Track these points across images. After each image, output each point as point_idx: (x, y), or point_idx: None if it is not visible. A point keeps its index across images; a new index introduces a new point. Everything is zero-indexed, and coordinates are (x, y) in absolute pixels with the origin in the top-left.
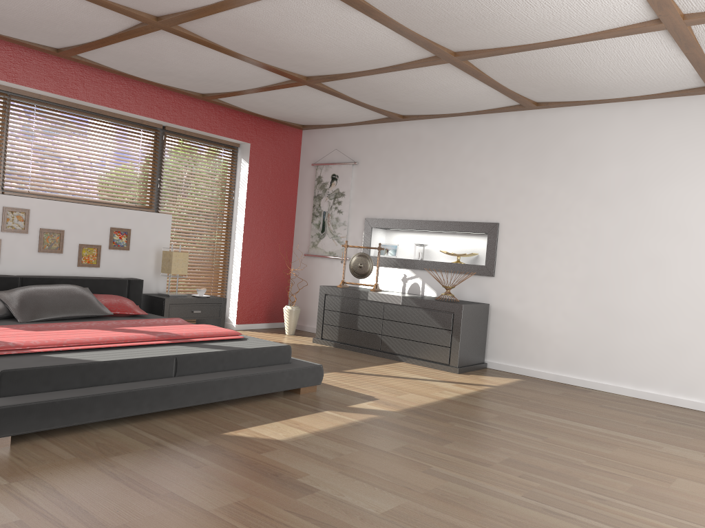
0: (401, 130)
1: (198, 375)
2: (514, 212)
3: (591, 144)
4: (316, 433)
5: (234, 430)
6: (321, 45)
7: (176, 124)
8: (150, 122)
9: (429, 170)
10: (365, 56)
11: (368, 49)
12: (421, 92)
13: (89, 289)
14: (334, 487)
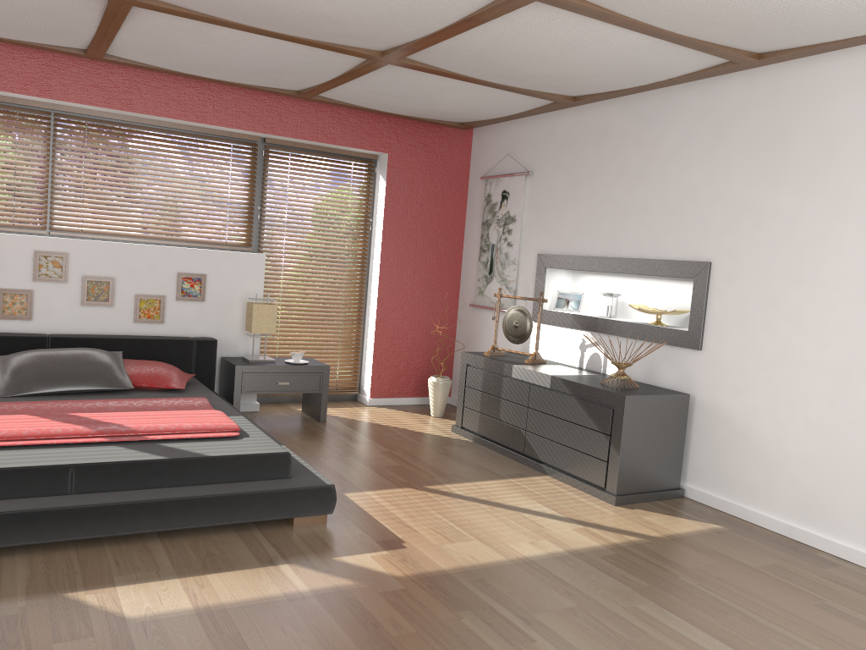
0: (584, 120)
1: (110, 493)
2: (735, 243)
3: (864, 120)
4: (202, 610)
5: (92, 588)
6: None
7: (273, 134)
8: (242, 134)
9: (619, 178)
10: (400, 6)
11: None
12: (544, 56)
13: (141, 352)
14: None
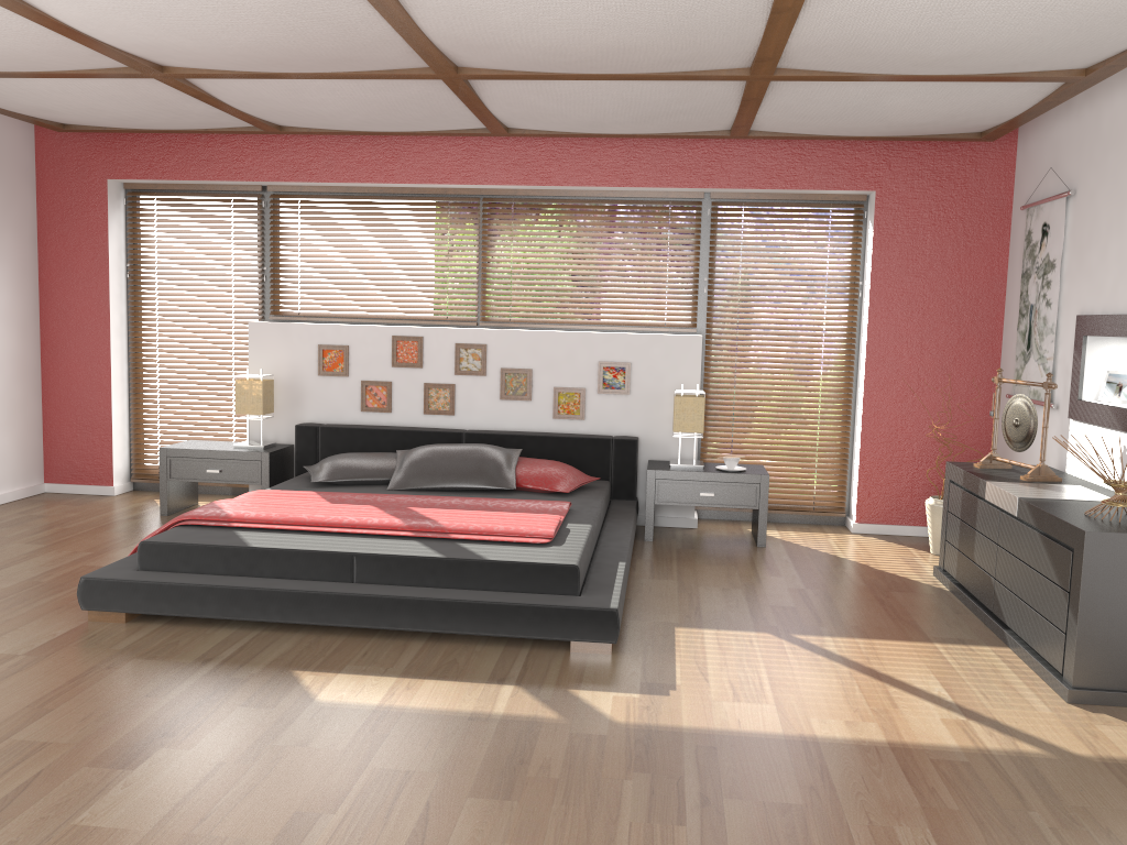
0: None
1: (386, 586)
2: None
3: None
4: (382, 708)
5: (320, 670)
6: (579, 32)
7: (713, 187)
8: (681, 193)
9: None
10: (674, 18)
11: (648, 9)
12: (925, 31)
13: (553, 451)
14: (156, 774)
